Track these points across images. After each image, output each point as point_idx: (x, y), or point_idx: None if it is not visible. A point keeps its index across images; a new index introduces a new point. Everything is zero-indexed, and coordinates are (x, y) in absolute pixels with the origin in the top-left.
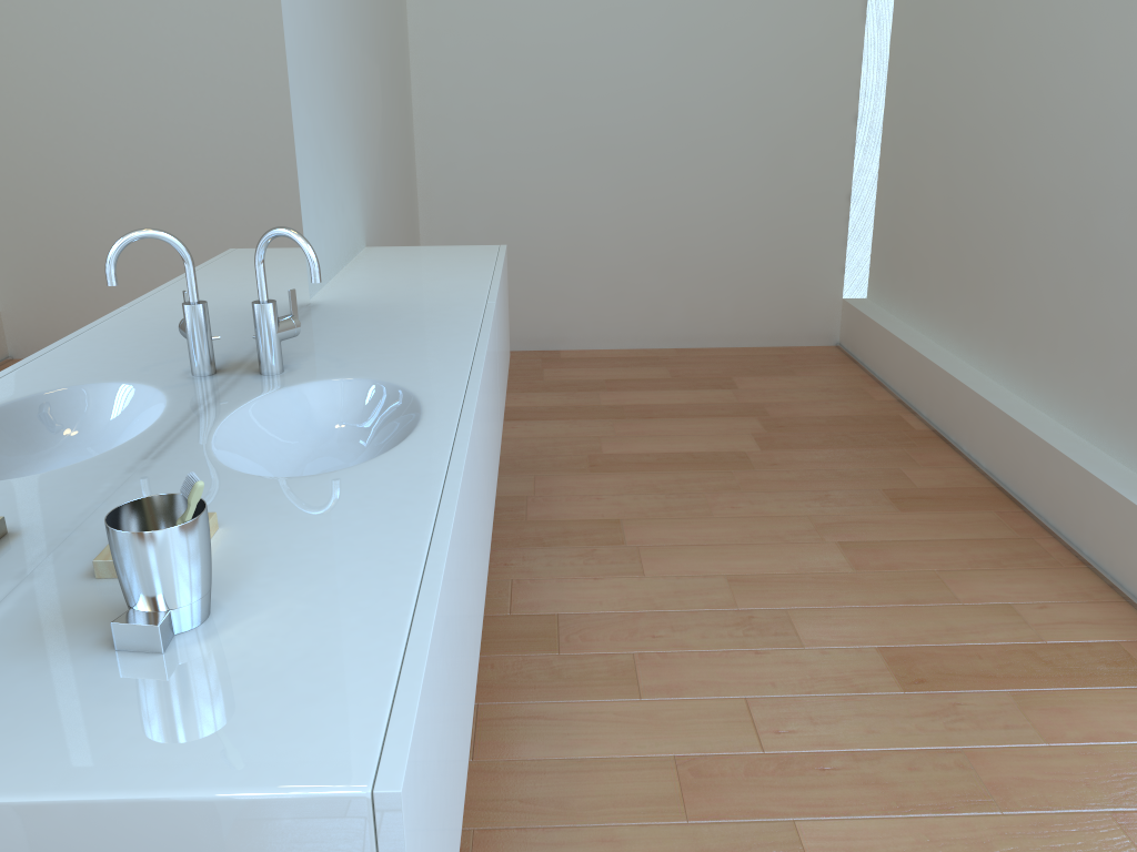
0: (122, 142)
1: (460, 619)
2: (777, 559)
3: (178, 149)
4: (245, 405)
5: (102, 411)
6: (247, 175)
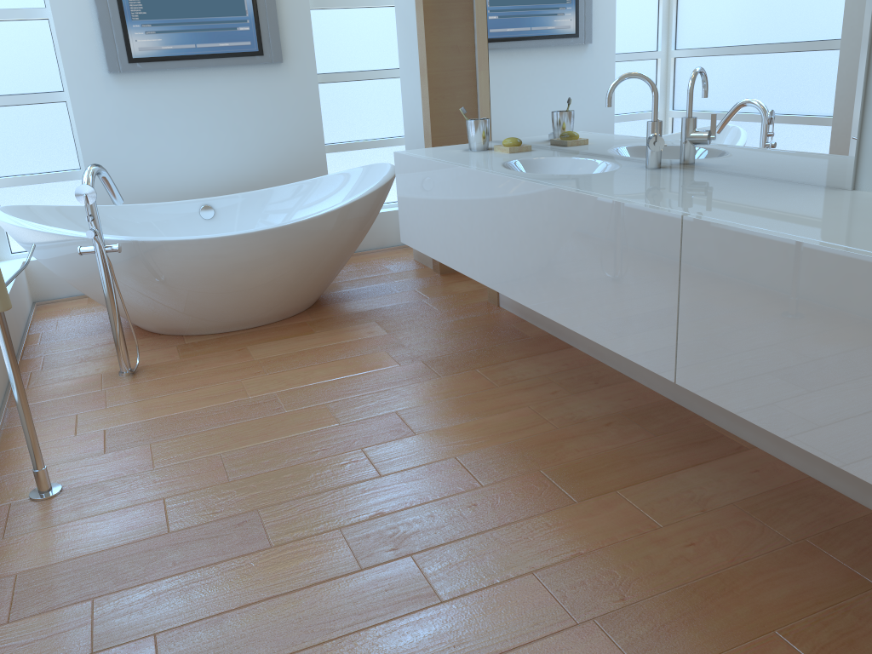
0: (599, 19)
1: (444, 204)
2: (382, 652)
3: (640, 21)
4: (612, 163)
5: (567, 120)
6: (726, 40)
